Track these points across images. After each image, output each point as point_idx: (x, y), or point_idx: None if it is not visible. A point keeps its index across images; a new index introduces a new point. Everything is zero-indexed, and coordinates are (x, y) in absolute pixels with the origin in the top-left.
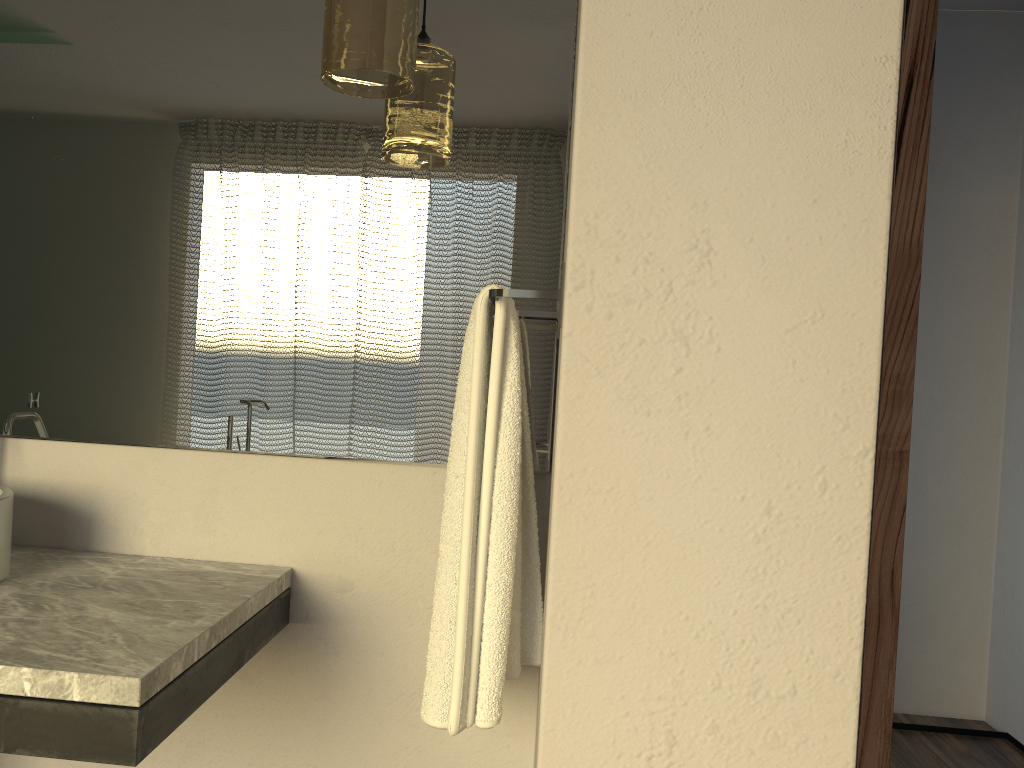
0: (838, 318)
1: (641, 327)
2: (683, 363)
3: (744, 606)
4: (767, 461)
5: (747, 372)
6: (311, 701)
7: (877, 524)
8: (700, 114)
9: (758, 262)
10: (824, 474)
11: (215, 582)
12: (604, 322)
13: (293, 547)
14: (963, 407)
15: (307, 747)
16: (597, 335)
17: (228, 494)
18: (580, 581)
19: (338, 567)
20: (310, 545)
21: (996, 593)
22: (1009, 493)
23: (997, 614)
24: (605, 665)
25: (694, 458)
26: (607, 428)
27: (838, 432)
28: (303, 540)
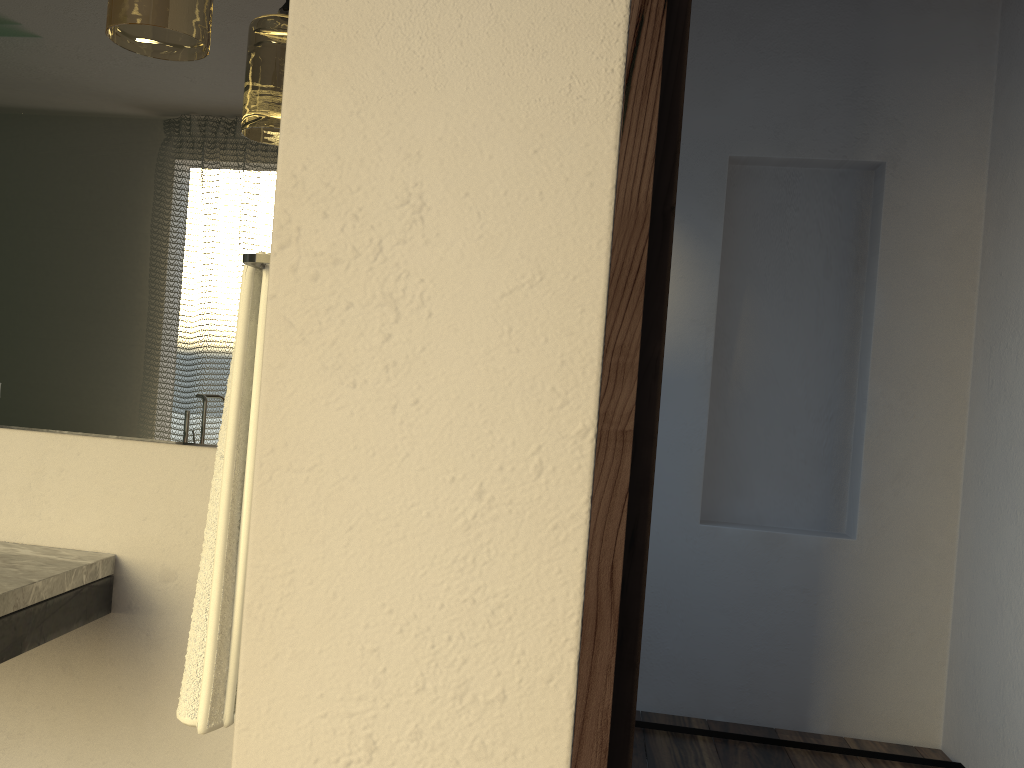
0: (558, 282)
1: (349, 289)
2: (392, 329)
3: (452, 599)
4: (479, 439)
5: (460, 340)
6: (132, 695)
7: (597, 512)
8: (415, 57)
9: (474, 219)
10: (540, 455)
11: (15, 565)
12: (310, 284)
13: (117, 533)
14: (923, 415)
15: (127, 743)
16: (302, 298)
17: (54, 476)
18: (279, 567)
19: (162, 555)
20: (134, 532)
21: (955, 614)
22: (969, 507)
23: (955, 636)
24: (303, 660)
25: (402, 434)
26: (311, 400)
27: (556, 408)
28: (128, 526)
